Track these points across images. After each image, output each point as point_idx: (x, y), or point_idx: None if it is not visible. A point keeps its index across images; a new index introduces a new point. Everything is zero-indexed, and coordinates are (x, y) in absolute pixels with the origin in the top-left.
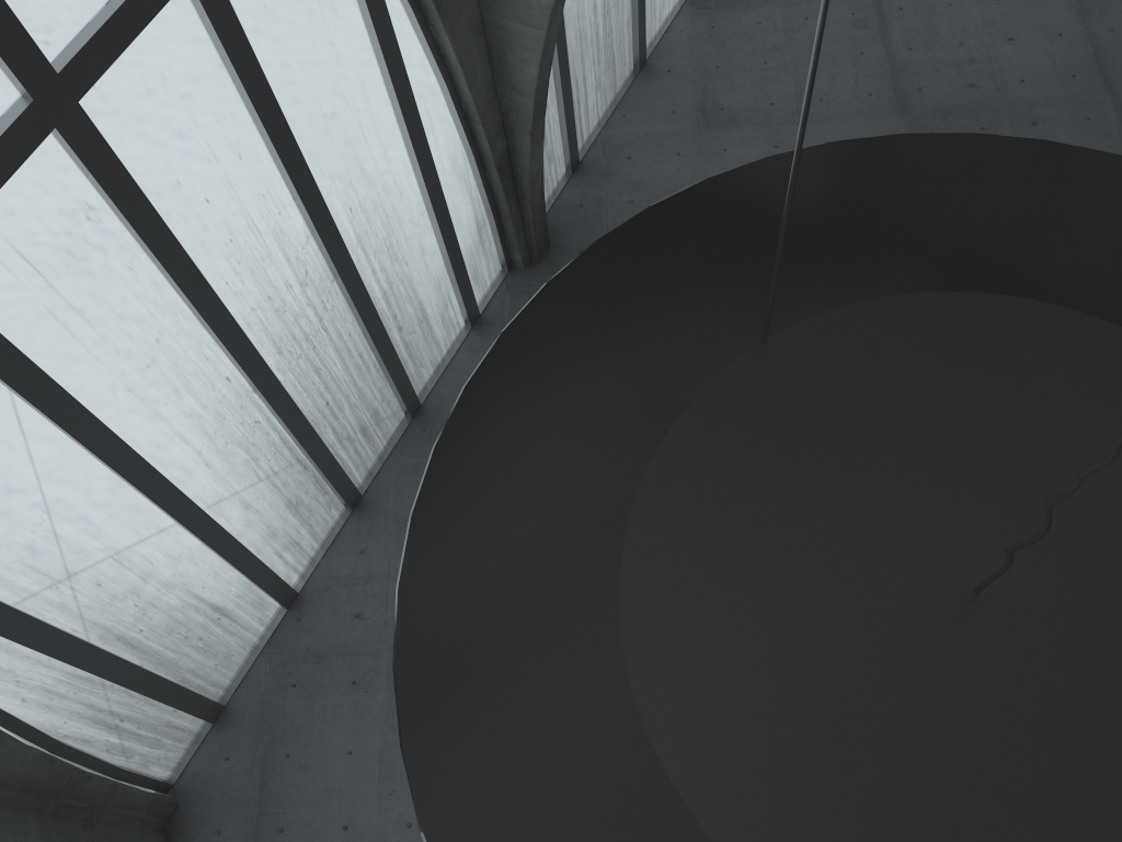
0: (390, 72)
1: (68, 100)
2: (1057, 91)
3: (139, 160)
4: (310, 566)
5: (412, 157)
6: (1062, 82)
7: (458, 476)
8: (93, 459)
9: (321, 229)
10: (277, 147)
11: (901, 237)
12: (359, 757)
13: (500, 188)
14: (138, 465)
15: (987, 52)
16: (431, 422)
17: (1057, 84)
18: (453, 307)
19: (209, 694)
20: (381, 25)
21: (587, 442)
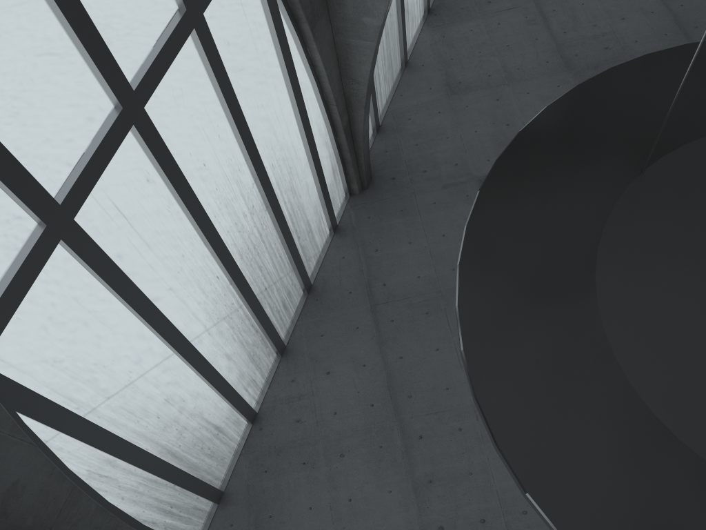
0: (289, 78)
1: (139, 107)
2: (658, 44)
3: (171, 142)
4: (261, 395)
5: (301, 129)
6: (659, 39)
7: (479, 278)
8: (153, 335)
9: (260, 178)
10: (238, 128)
11: (705, 101)
12: (317, 509)
13: (345, 144)
14: (177, 336)
15: (611, 27)
16: (320, 294)
17: (657, 40)
18: (323, 222)
19: (214, 485)
20: (284, 49)
21: (554, 246)
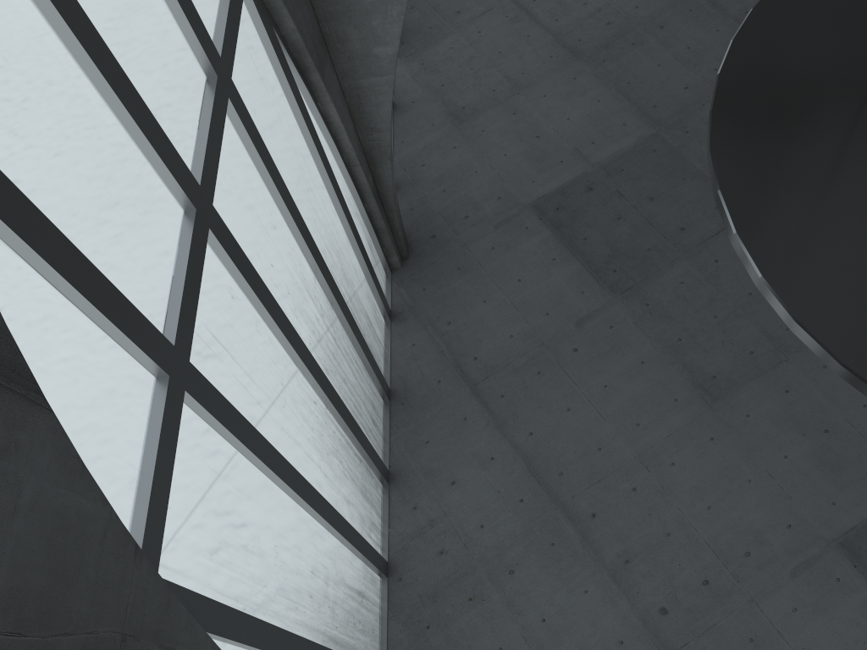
0: (314, 142)
1: (208, 204)
2: (661, 3)
3: (239, 244)
4: (384, 538)
5: (335, 202)
6: None
7: (769, 239)
8: (283, 492)
9: (321, 268)
10: (290, 212)
11: None
12: (509, 647)
13: (376, 210)
14: (305, 486)
15: (604, 0)
16: (404, 396)
17: None
18: (377, 310)
19: None
20: (302, 108)
21: (830, 177)
